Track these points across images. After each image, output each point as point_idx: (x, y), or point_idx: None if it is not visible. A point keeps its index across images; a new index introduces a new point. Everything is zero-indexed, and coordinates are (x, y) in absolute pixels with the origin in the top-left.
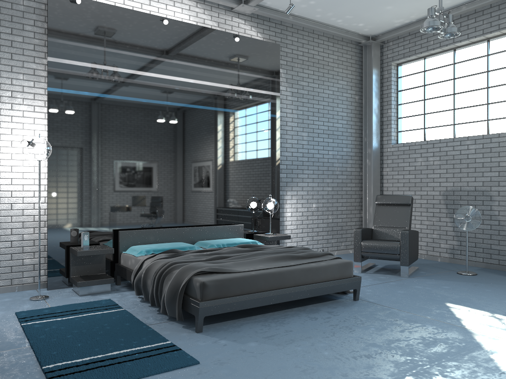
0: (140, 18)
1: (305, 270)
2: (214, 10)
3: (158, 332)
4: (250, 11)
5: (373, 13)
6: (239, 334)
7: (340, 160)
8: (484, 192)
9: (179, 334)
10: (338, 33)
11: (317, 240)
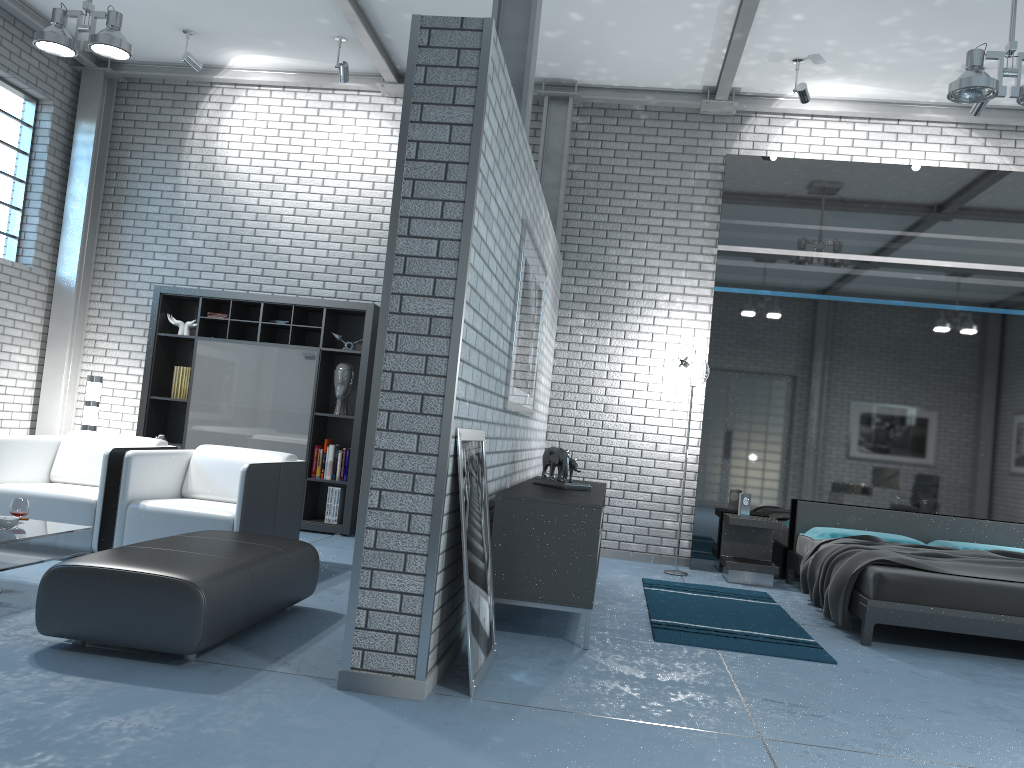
0: (859, 172)
1: None
2: (1005, 137)
3: (805, 631)
4: None
5: None
6: (927, 661)
7: None
8: None
9: (833, 640)
10: None
11: None
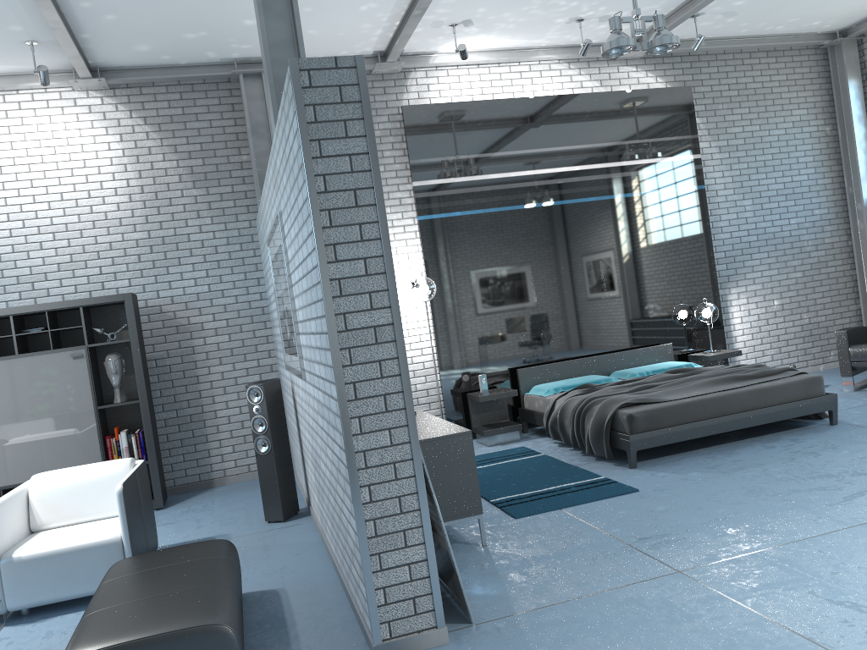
0: (503, 107)
1: (755, 392)
2: (592, 66)
3: (588, 471)
4: (641, 53)
5: (831, 6)
6: (679, 466)
7: (810, 229)
8: None
9: (611, 471)
10: (781, 43)
11: (788, 352)
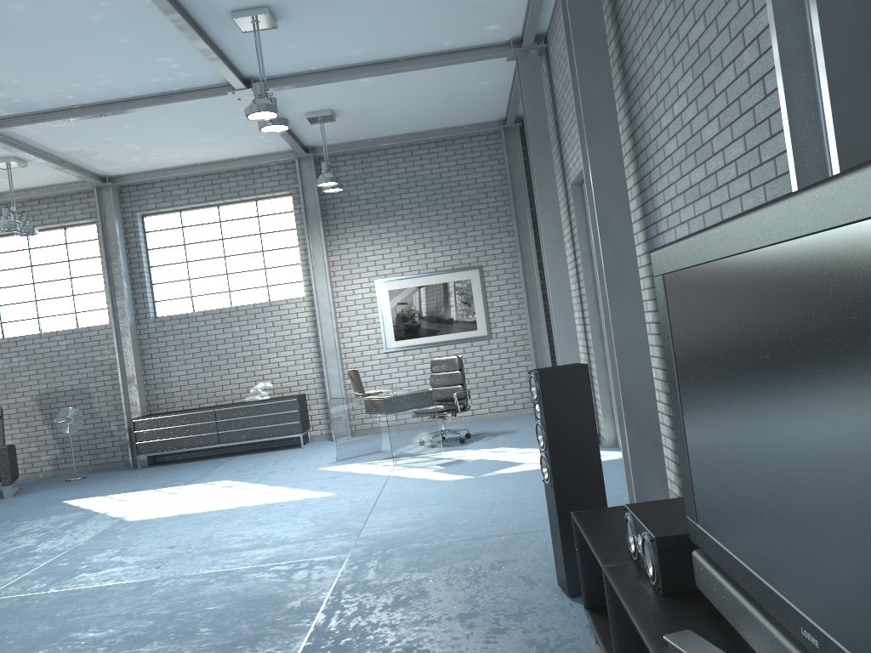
0: None
1: None
2: None
3: None
4: None
5: None
6: None
7: None
8: (82, 390)
9: None
10: None
11: None
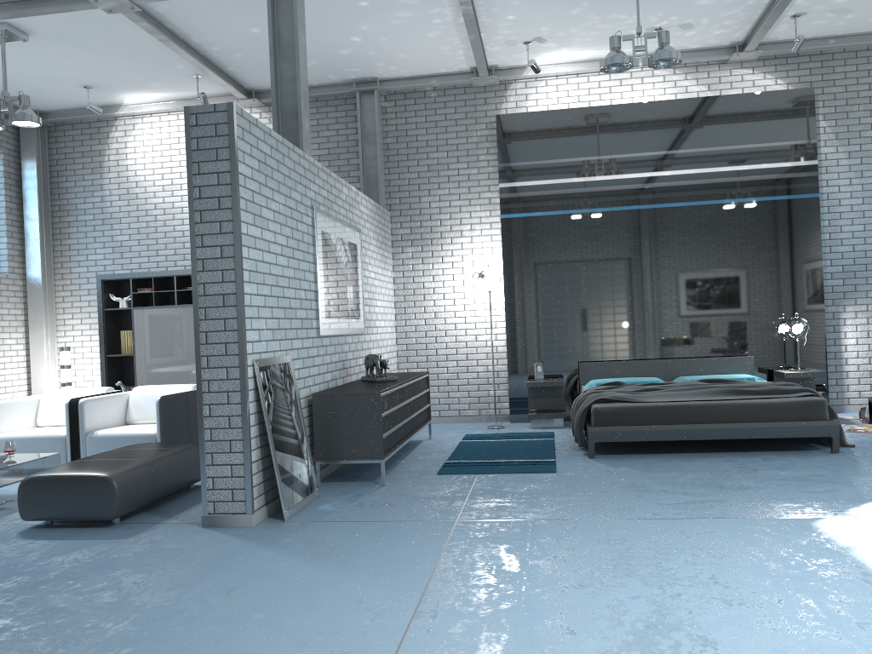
0: (594, 114)
1: (738, 406)
2: (701, 70)
3: (554, 454)
4: (753, 56)
5: None
6: (626, 462)
7: None
8: None
9: (571, 457)
10: None
11: None
